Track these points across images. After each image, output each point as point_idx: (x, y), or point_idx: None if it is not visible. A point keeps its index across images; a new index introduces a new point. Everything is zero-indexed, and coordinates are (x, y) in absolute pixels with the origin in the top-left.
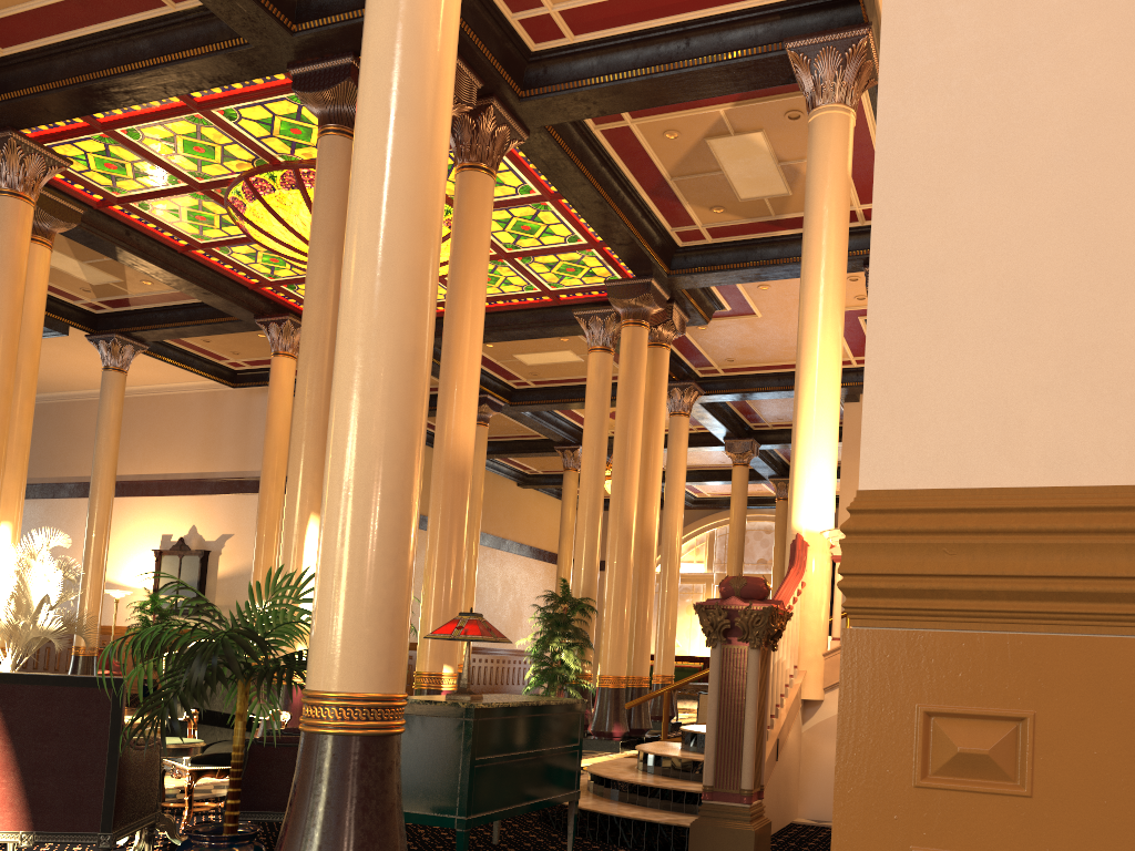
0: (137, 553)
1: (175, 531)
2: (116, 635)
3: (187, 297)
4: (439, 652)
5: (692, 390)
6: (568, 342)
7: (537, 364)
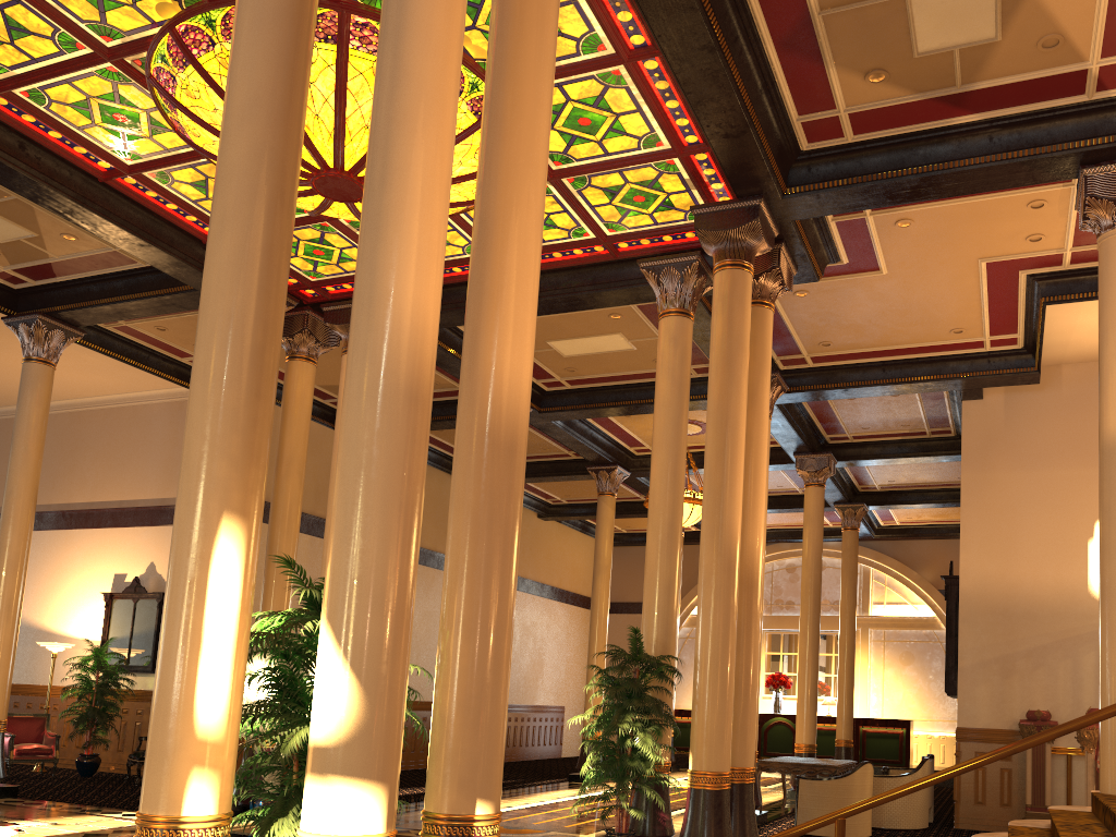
0: (85, 597)
1: (130, 569)
2: (57, 697)
3: (126, 260)
4: (468, 775)
5: (775, 384)
6: (619, 321)
7: (576, 354)
